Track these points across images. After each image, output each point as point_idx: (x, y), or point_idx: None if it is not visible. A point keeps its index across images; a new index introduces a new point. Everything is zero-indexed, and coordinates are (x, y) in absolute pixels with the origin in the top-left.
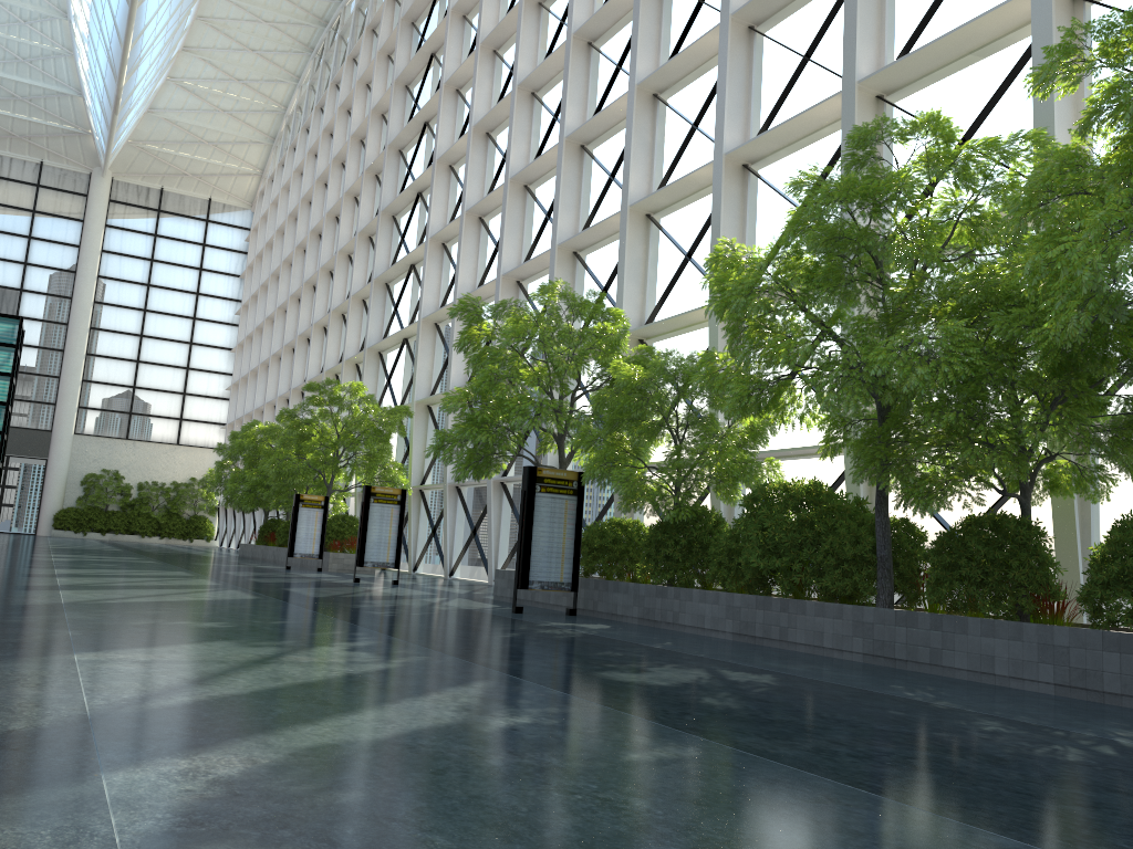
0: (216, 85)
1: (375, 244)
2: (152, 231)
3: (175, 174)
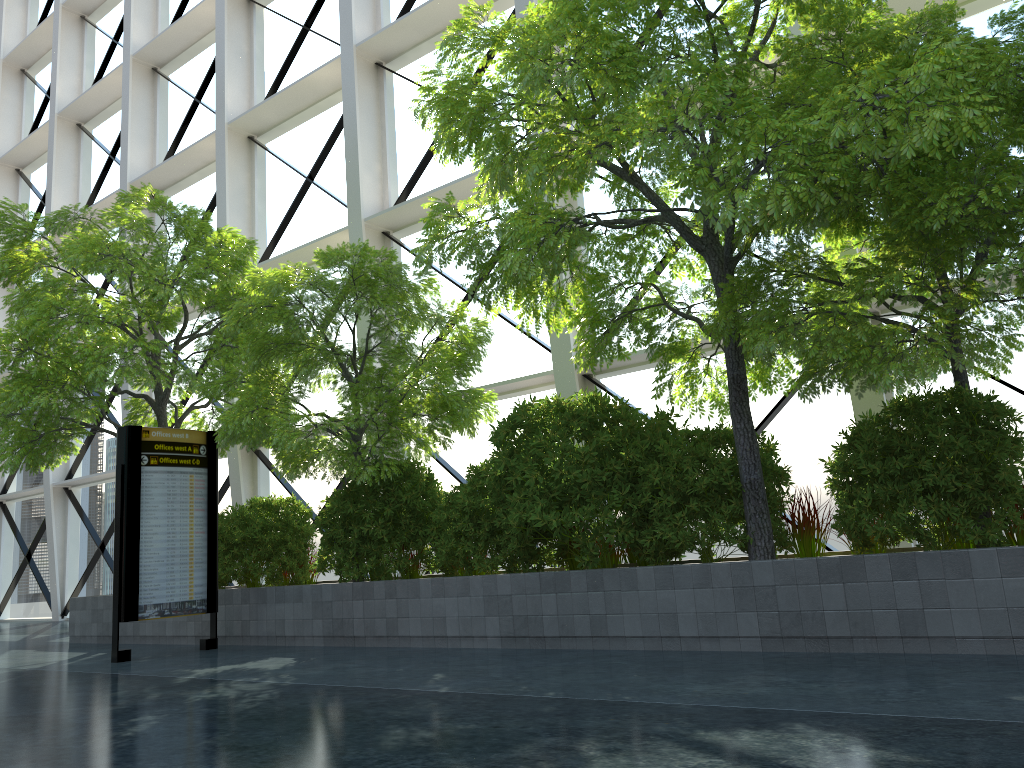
0: None
1: None
2: None
3: None
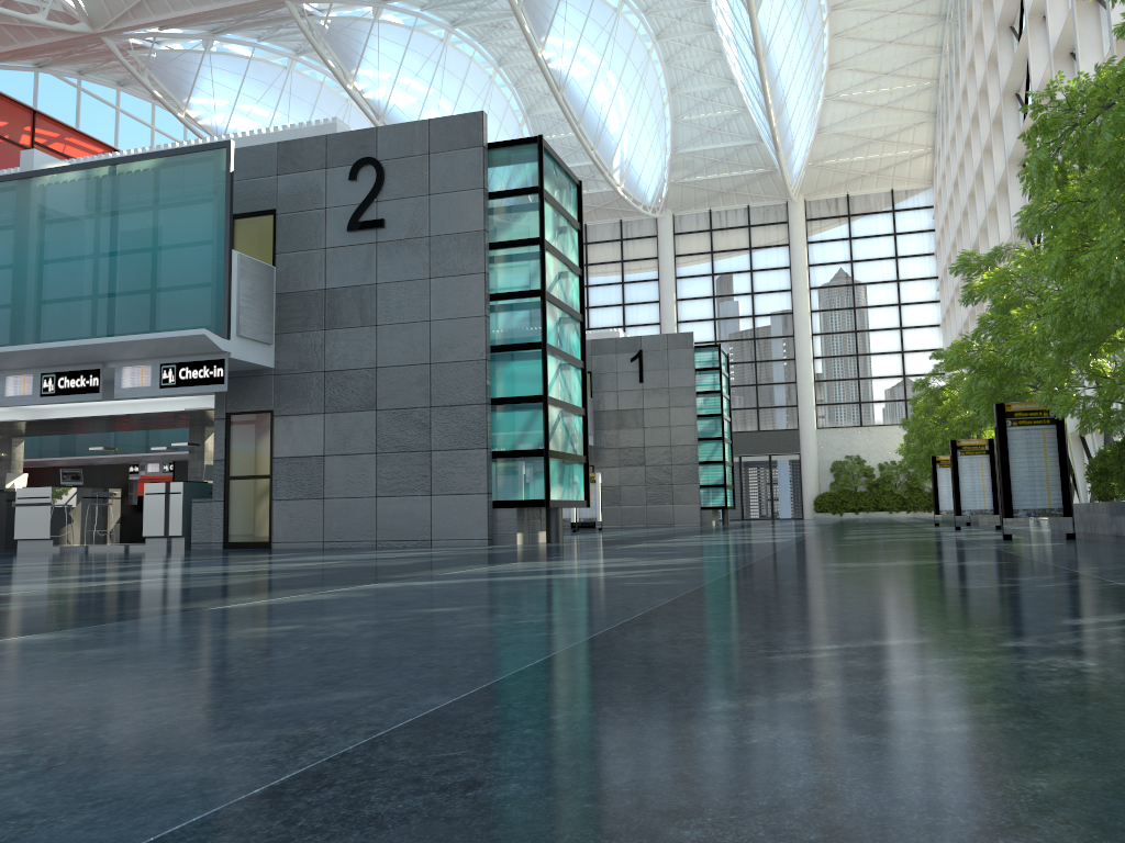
0: (867, 87)
1: (1007, 196)
2: (846, 236)
3: (854, 178)
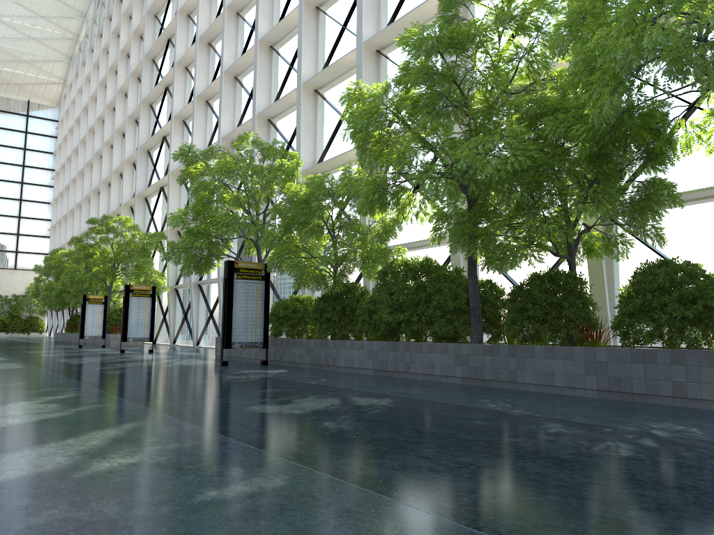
0: (26, 21)
1: (139, 124)
2: None
3: (2, 83)
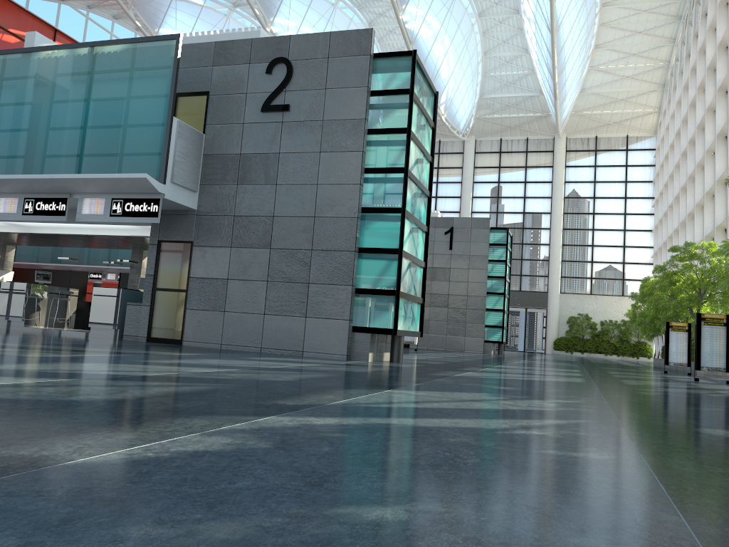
0: (619, 63)
1: (727, 141)
2: (592, 164)
3: (602, 125)
